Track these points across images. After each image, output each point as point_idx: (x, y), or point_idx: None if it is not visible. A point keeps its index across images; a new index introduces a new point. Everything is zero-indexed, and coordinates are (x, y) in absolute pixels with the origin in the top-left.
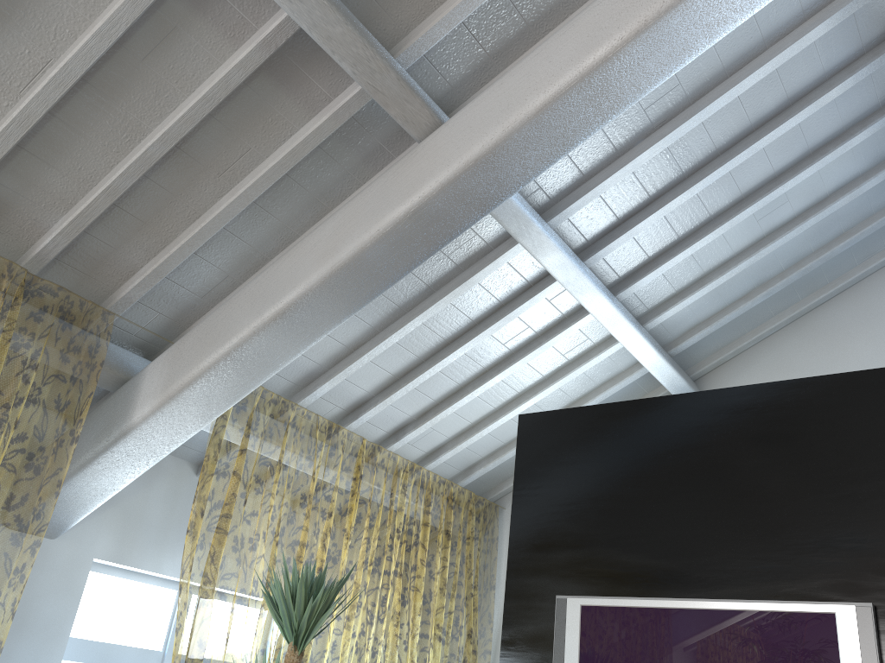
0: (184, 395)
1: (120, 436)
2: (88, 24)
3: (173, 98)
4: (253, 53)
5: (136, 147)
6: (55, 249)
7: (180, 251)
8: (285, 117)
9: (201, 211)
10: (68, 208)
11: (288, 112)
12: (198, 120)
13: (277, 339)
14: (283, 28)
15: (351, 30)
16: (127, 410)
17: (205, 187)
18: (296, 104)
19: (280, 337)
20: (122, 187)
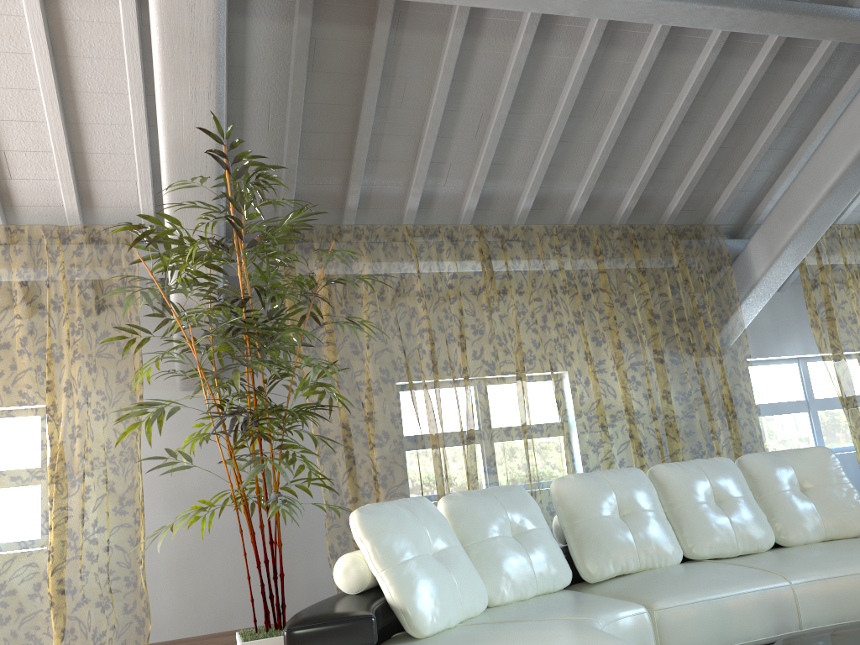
0: (784, 253)
1: (751, 288)
2: (676, 96)
3: (724, 103)
4: (766, 58)
5: (709, 136)
6: (680, 207)
7: (744, 175)
8: (789, 74)
9: (750, 147)
10: (680, 183)
11: (790, 71)
12: (742, 107)
13: (834, 201)
14: (780, 37)
15: (831, 21)
16: (748, 273)
17: (749, 135)
18: (794, 64)
19: (835, 199)
20: (708, 160)
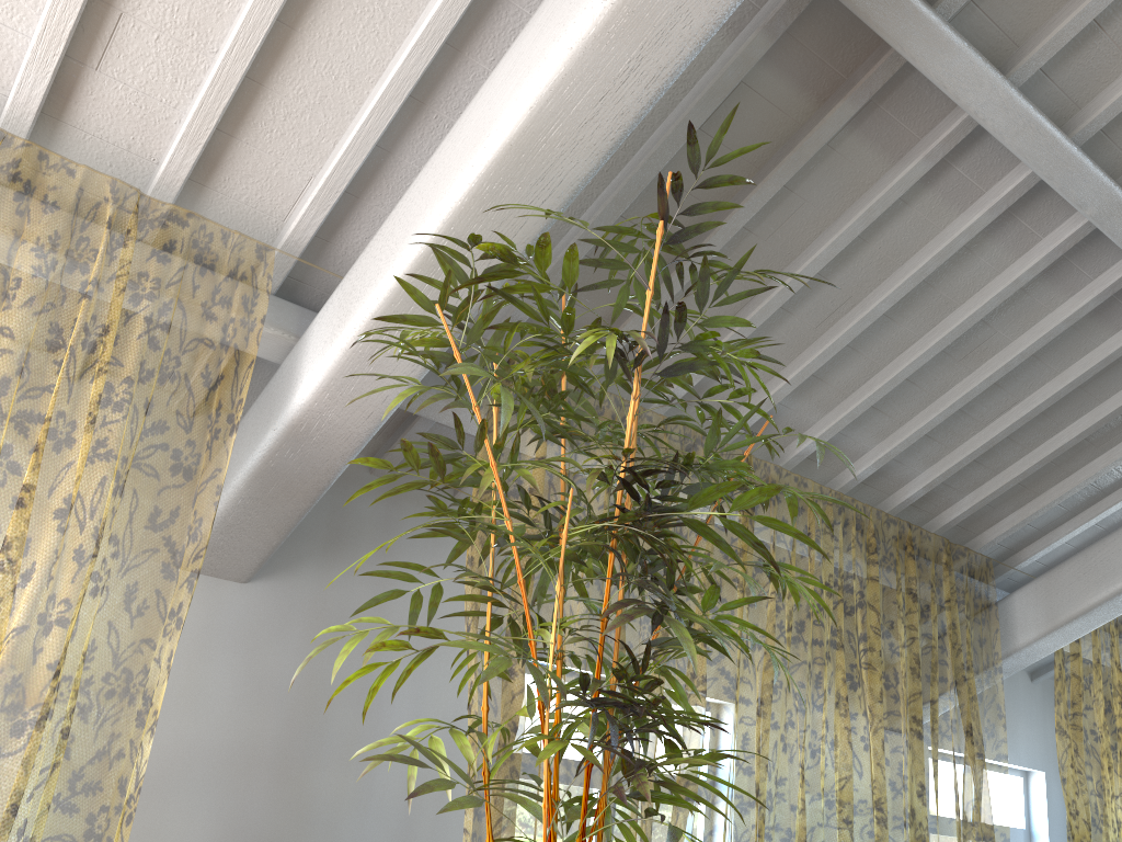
0: (1069, 625)
1: (1003, 657)
2: (1056, 375)
3: (1091, 405)
4: None
5: (1046, 440)
6: (960, 519)
7: (1049, 504)
8: None
9: (1072, 471)
10: (975, 487)
11: None
12: (1111, 419)
13: None
14: None
15: None
16: (1004, 635)
17: (1083, 456)
18: None
19: None
20: (1031, 471)
